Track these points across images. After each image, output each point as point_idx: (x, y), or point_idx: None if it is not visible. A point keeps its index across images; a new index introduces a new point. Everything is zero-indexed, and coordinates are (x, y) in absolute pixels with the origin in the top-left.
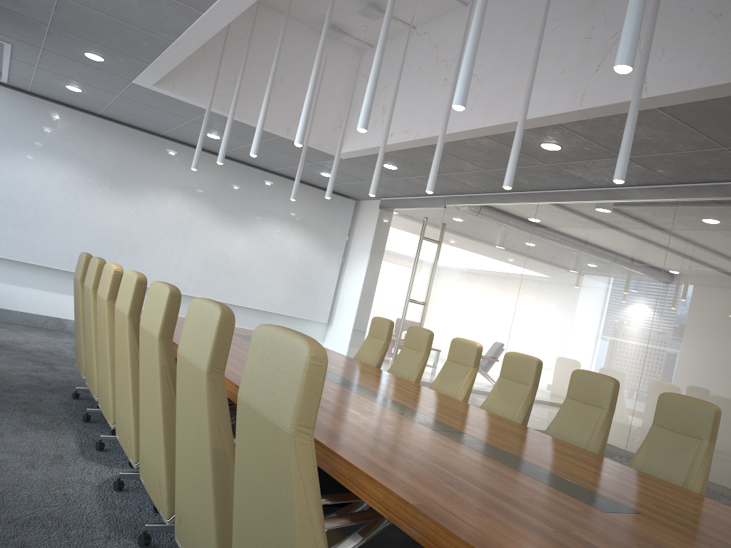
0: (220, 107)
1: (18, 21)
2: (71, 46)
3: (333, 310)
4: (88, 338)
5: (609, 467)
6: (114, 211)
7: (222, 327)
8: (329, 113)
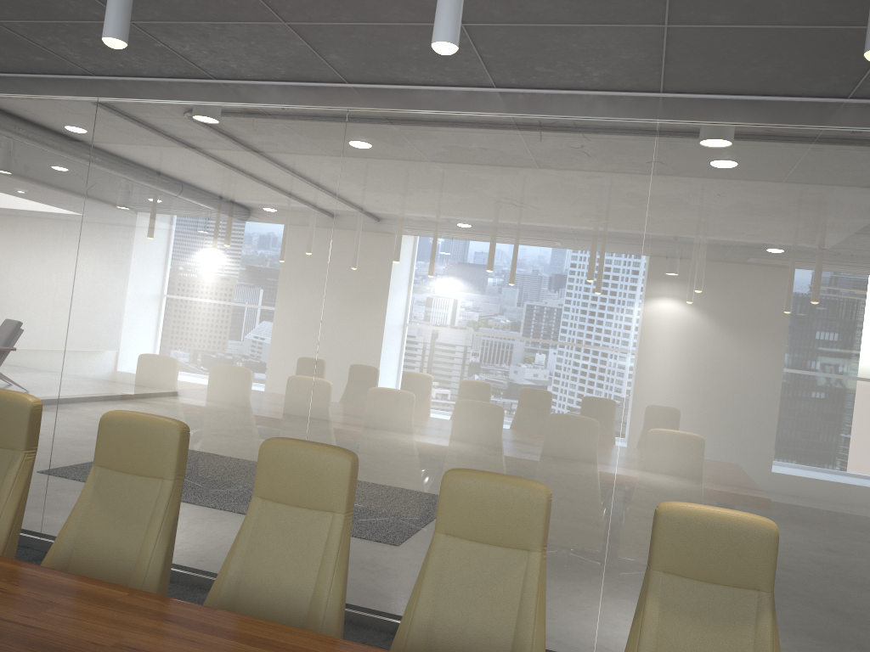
0: None
1: None
2: None
3: None
4: None
5: None
6: None
7: None
8: None
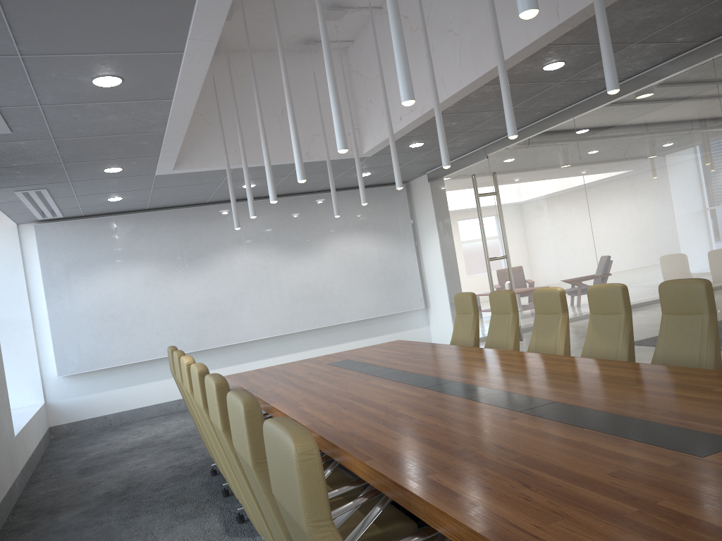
0: (238, 162)
1: (39, 170)
2: (90, 170)
3: (426, 293)
4: (198, 424)
5: (718, 384)
6: (195, 287)
7: (250, 420)
8: None
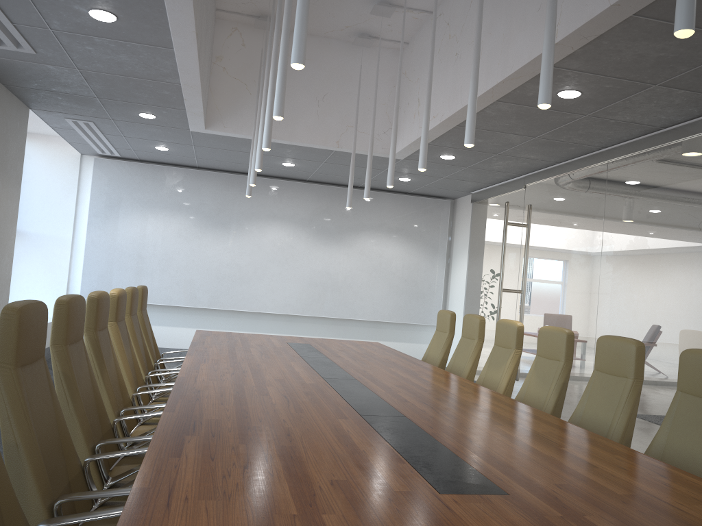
0: None
1: (78, 100)
2: (126, 111)
3: None
4: None
5: (576, 445)
6: (222, 248)
7: (3, 323)
8: (377, 118)
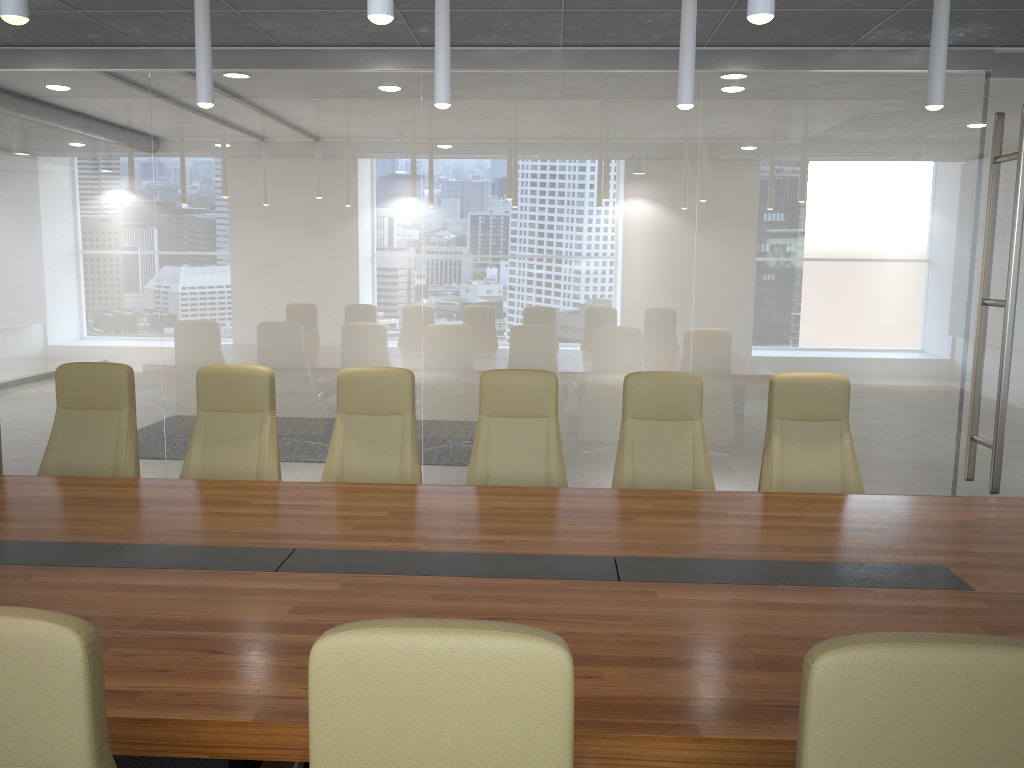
0: None
1: None
2: None
3: None
4: None
5: (711, 506)
6: None
7: None
8: None
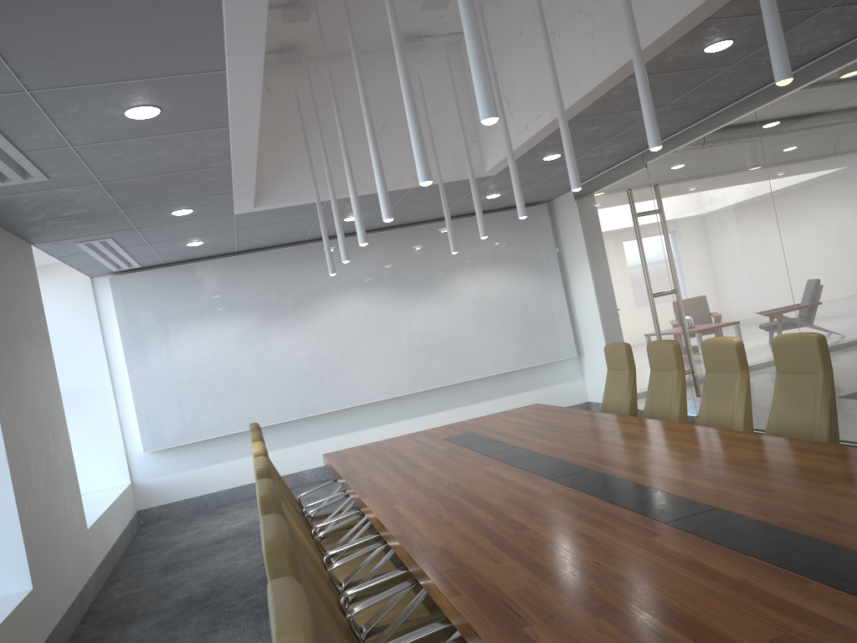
0: None
1: (96, 218)
2: (155, 214)
3: (578, 338)
4: None
5: None
6: (296, 342)
7: (273, 565)
8: (453, 133)
